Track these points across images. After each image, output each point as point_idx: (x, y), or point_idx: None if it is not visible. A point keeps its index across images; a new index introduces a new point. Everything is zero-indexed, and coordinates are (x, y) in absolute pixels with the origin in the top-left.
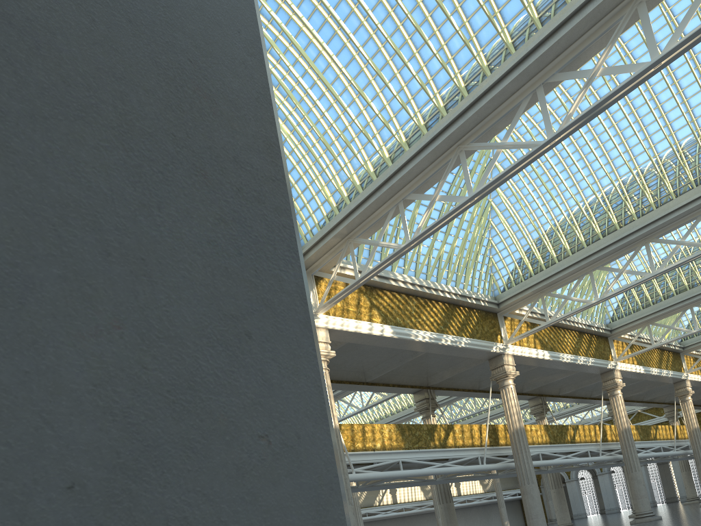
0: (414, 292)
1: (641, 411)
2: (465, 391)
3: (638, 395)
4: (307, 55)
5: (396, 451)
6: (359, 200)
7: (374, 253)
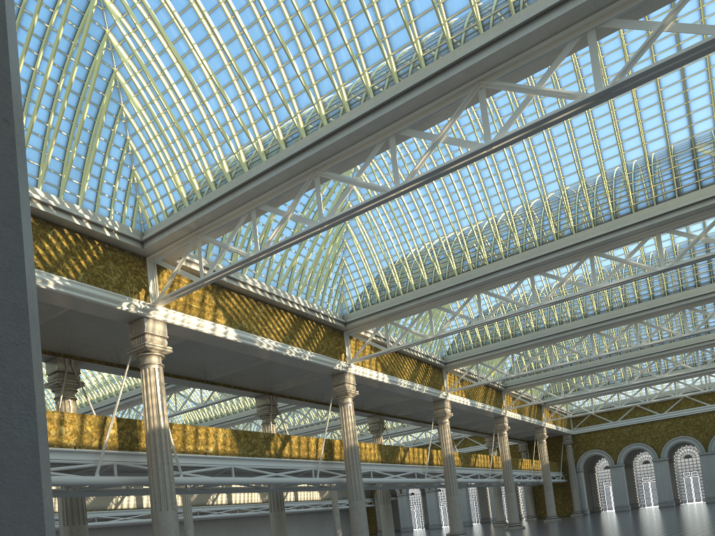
0: (263, 299)
1: (468, 438)
2: (308, 402)
3: (465, 424)
4: (167, 35)
5: (230, 456)
6: (211, 198)
7: (222, 255)
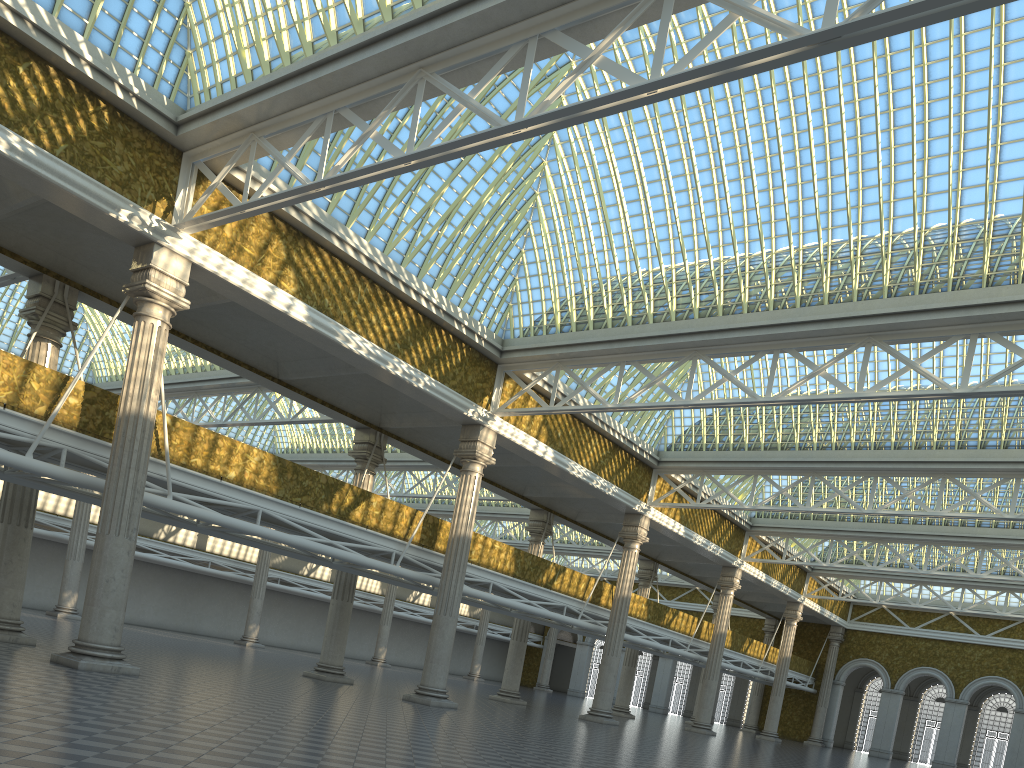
0: (370, 274)
1: (699, 590)
2: (437, 458)
3: (684, 565)
4: None
5: (260, 494)
6: (273, 77)
7: (276, 174)
